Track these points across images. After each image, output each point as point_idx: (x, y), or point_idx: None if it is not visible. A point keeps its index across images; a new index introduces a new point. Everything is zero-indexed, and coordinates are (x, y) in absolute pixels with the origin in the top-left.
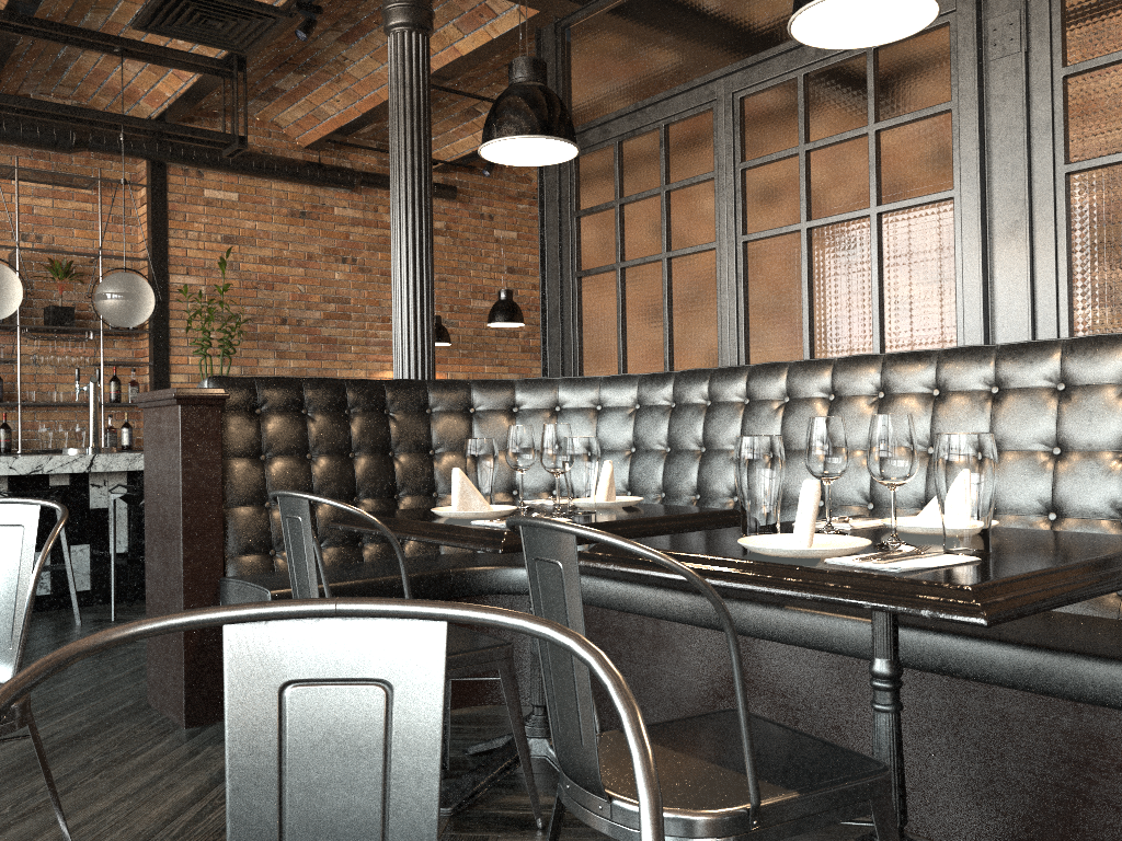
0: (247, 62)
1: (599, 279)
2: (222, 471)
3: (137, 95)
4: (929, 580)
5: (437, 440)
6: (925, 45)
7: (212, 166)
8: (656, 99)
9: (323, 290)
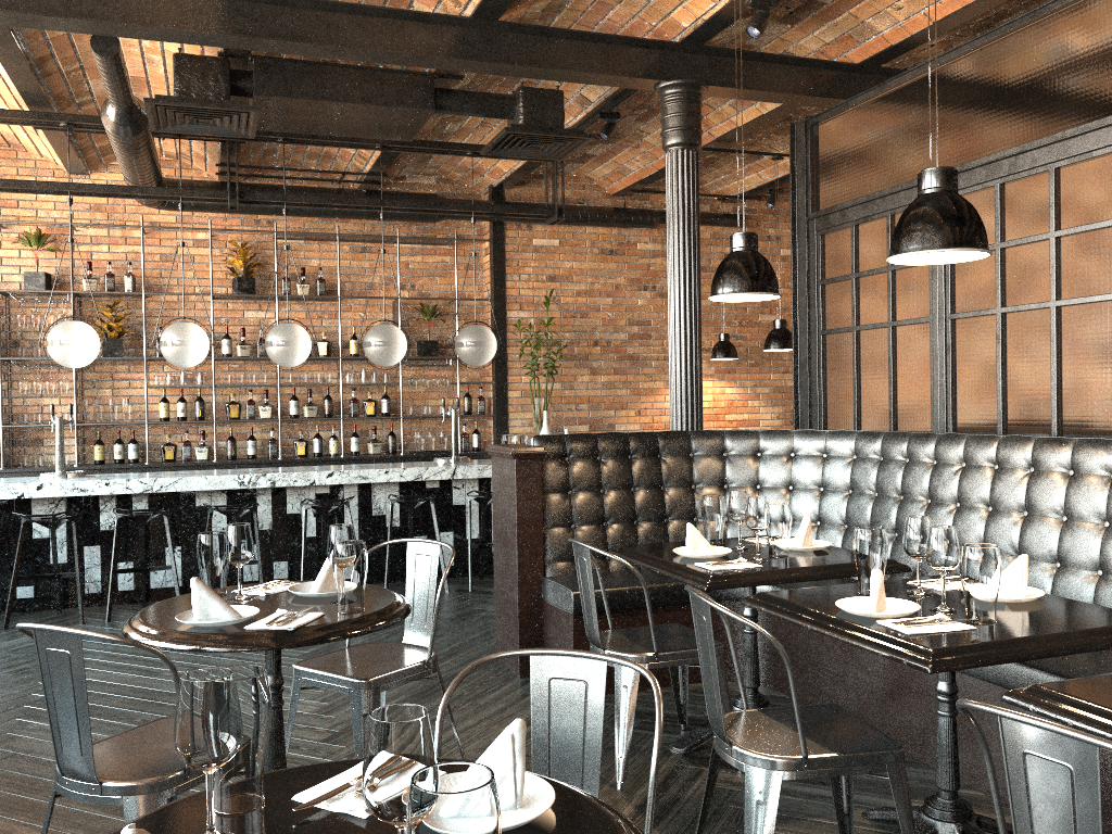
0: None
1: (839, 338)
2: (543, 502)
3: (482, 171)
4: (914, 643)
5: (697, 478)
6: (1095, 168)
7: (538, 221)
8: (884, 193)
9: (628, 315)
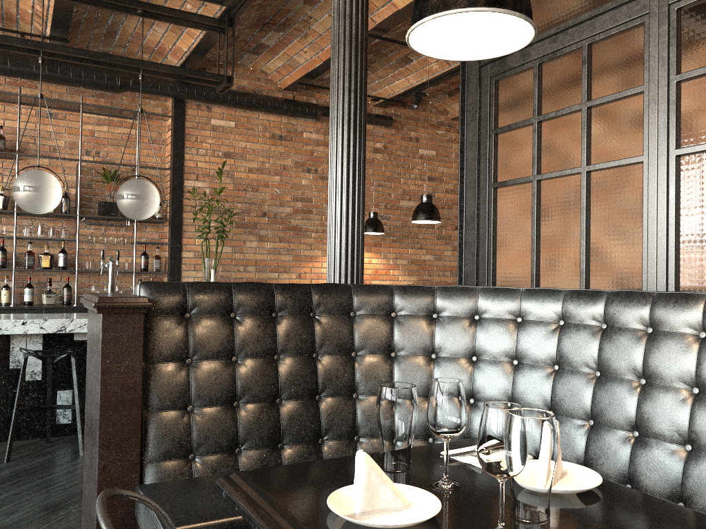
0: (237, 22)
1: (515, 190)
2: (147, 376)
3: (165, 51)
4: None
5: (359, 343)
6: None
7: (216, 102)
8: (580, 19)
9: (293, 192)
